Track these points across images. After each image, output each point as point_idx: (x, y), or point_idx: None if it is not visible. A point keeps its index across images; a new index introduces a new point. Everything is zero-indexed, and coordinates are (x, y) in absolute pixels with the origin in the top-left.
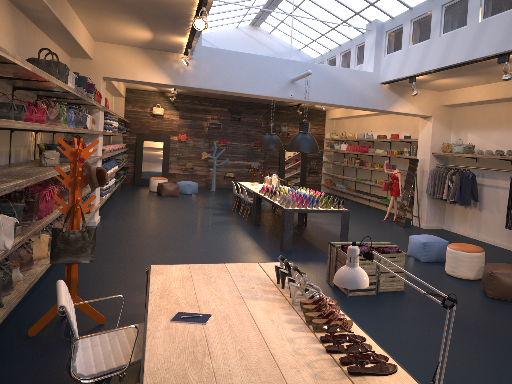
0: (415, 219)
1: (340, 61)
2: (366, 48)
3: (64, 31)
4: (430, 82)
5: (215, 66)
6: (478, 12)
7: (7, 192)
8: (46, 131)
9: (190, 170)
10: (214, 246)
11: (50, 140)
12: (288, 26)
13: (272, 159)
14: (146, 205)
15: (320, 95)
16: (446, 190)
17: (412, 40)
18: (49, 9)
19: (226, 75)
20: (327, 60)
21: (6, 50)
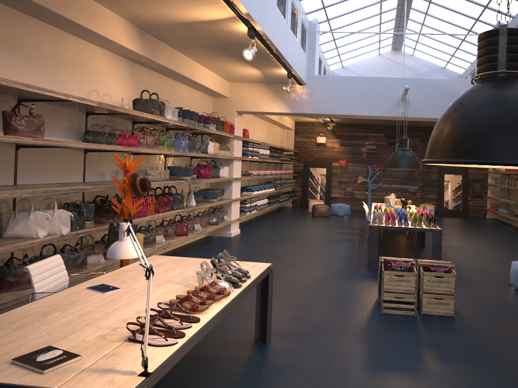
0: None
1: None
2: None
3: (182, 76)
4: None
5: (327, 92)
6: None
7: (62, 193)
8: (153, 154)
9: (350, 194)
10: (307, 258)
11: (186, 163)
12: (423, 45)
13: (430, 182)
14: (291, 223)
15: (433, 110)
16: None
17: None
18: (152, 60)
19: (336, 99)
20: (470, 74)
21: (54, 91)
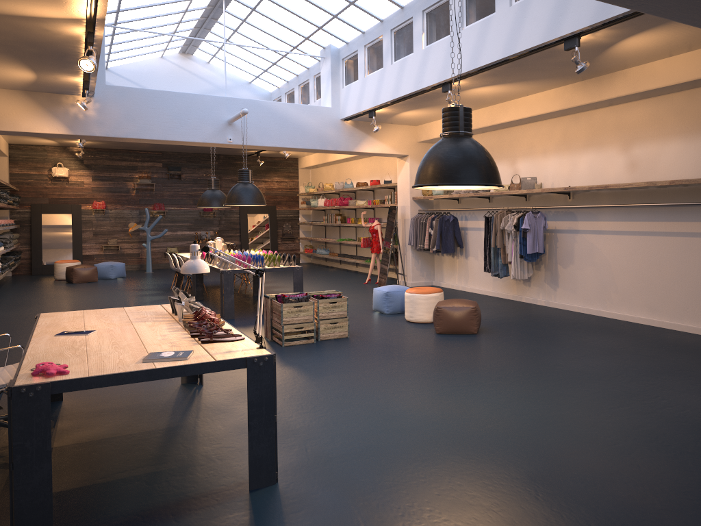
0: (401, 277)
1: (299, 95)
2: (322, 78)
3: None
4: (396, 115)
5: (126, 108)
6: (421, 38)
7: None
8: None
9: (114, 248)
10: None
11: None
12: (228, 53)
13: (229, 225)
14: (49, 293)
15: (266, 137)
16: (427, 238)
17: (368, 68)
18: None
19: (141, 119)
20: (285, 94)
21: None
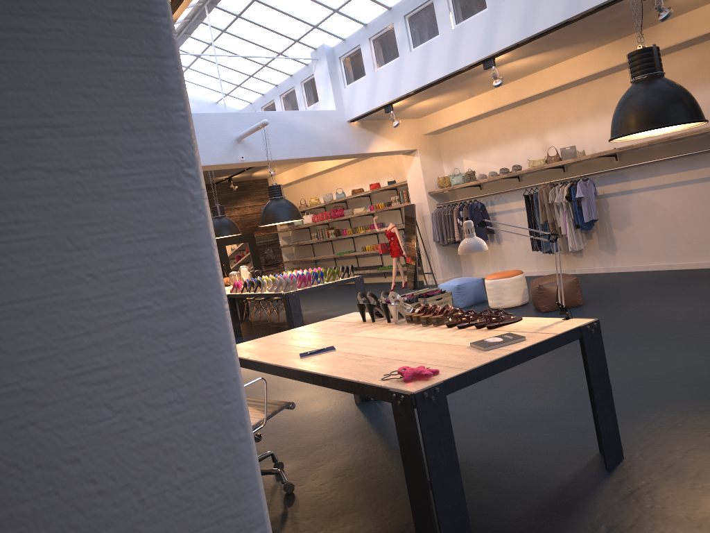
0: (428, 276)
1: (281, 106)
2: (317, 81)
3: None
4: (408, 107)
5: None
6: (448, 18)
7: None
8: None
9: None
10: None
11: None
12: (197, 72)
13: None
14: None
15: (278, 150)
16: (457, 230)
17: (377, 61)
18: None
19: None
20: (261, 108)
21: None
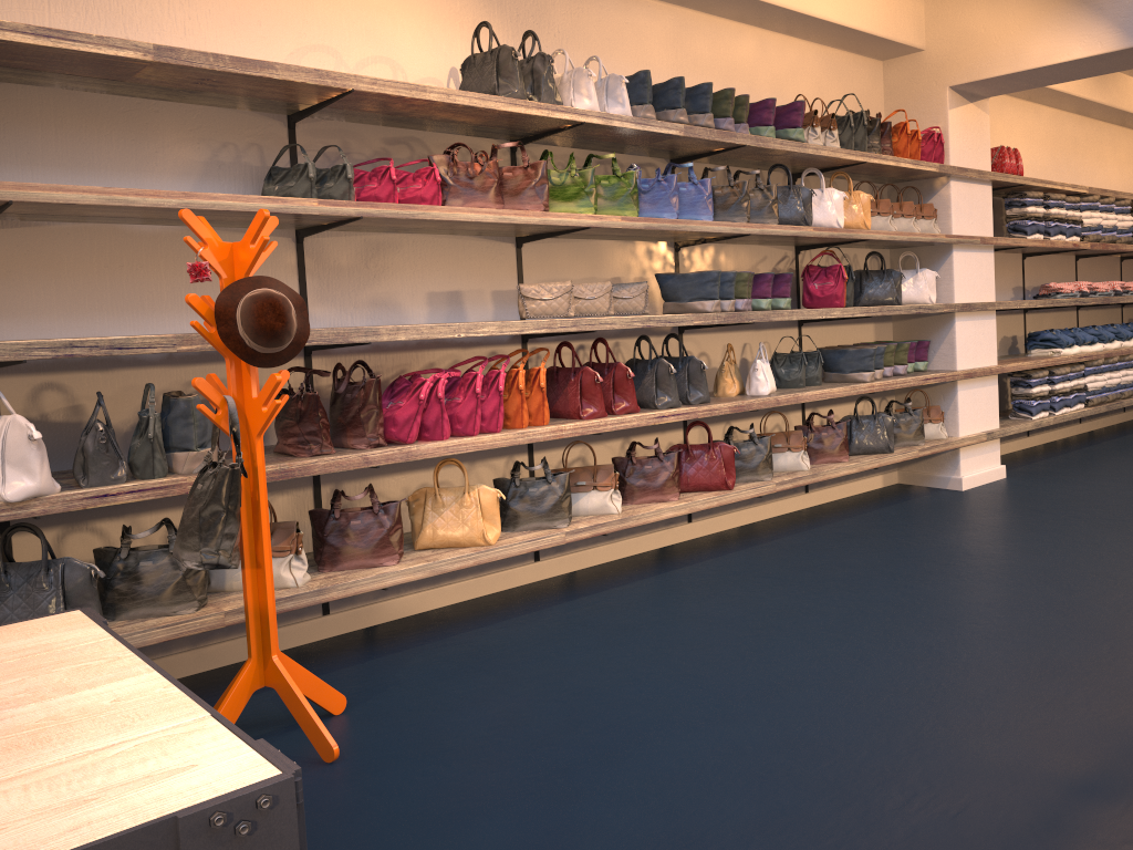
0: None
1: None
2: None
3: None
4: None
5: None
6: None
7: None
8: (557, 234)
9: None
10: None
11: (778, 268)
12: None
13: None
14: None
15: None
16: None
17: None
18: None
19: None
20: None
21: None
